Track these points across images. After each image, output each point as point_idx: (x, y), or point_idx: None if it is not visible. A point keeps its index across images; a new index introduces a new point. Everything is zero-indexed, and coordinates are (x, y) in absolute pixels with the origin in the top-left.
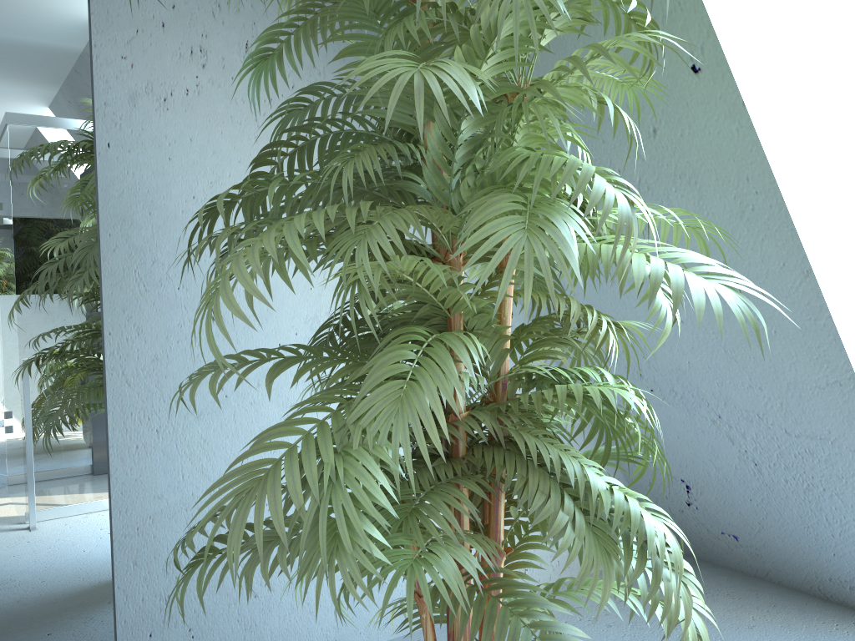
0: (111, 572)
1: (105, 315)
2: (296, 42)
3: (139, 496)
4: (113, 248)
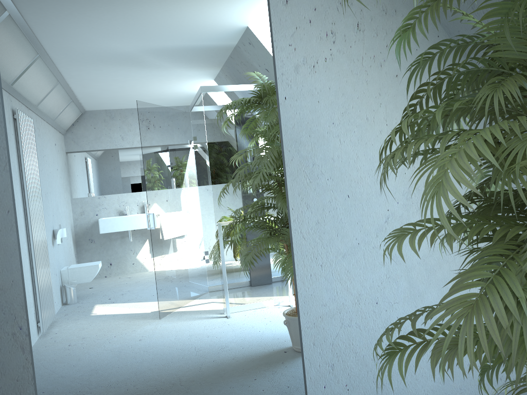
0: (301, 349)
1: (289, 198)
2: (425, 17)
3: (313, 304)
4: (291, 158)
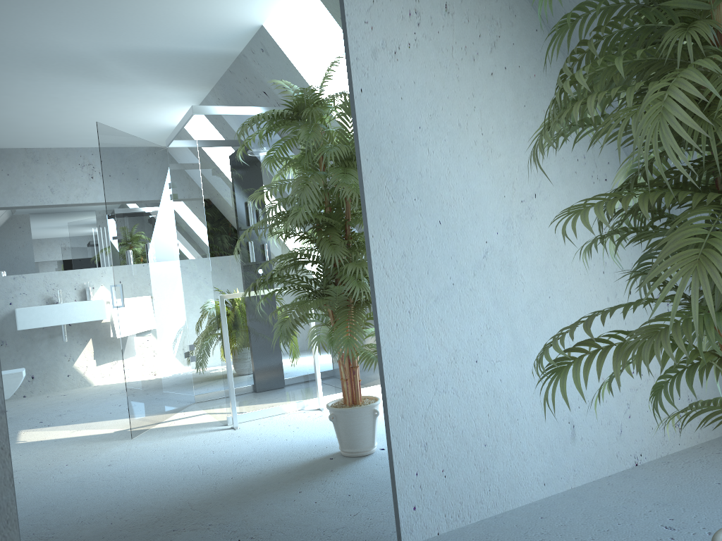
0: (385, 424)
1: (368, 222)
2: None
3: (401, 363)
4: (369, 170)
